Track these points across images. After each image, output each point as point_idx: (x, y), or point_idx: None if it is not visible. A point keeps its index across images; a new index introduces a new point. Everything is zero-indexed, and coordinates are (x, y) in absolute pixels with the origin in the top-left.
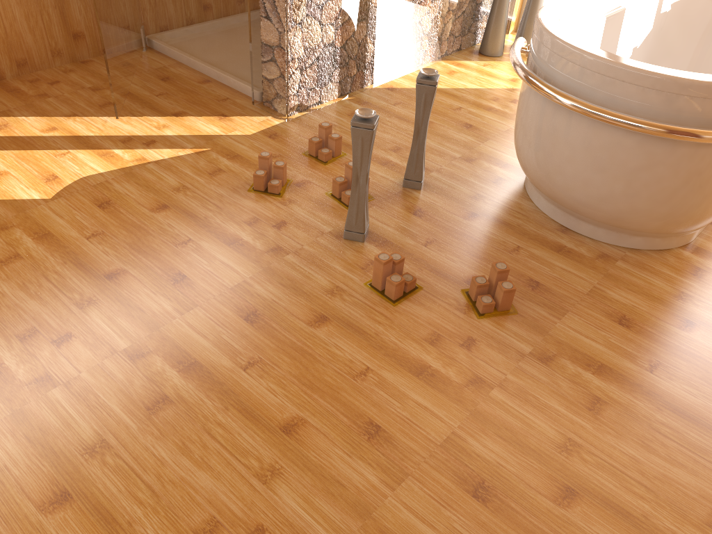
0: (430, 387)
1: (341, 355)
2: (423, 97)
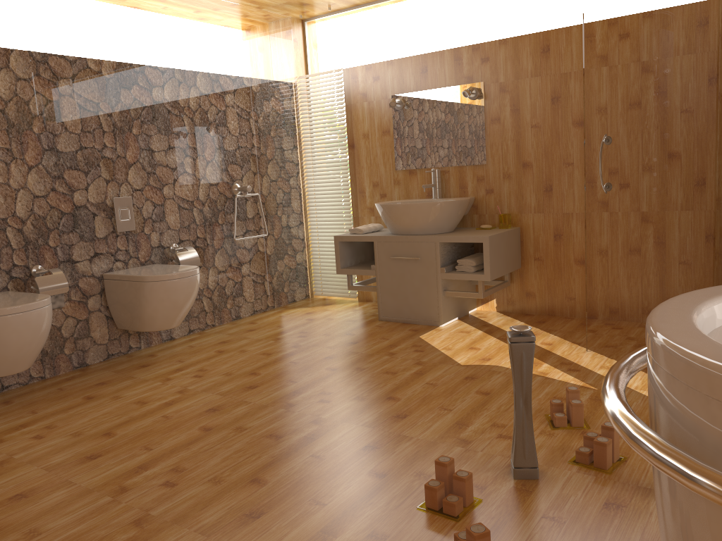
0: (307, 539)
1: (337, 490)
2: None
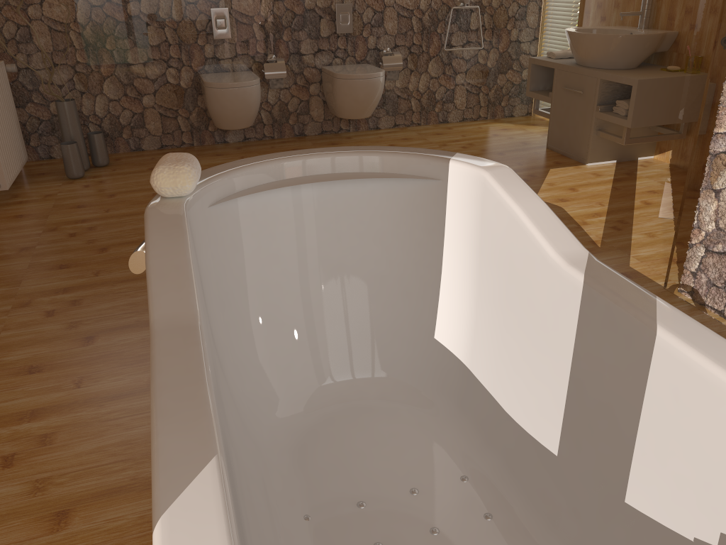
0: None
1: None
2: None
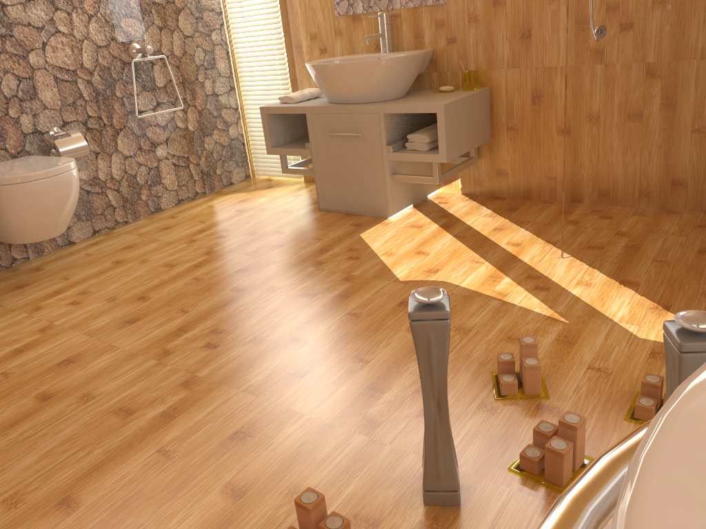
0: None
1: (168, 525)
2: (668, 366)
